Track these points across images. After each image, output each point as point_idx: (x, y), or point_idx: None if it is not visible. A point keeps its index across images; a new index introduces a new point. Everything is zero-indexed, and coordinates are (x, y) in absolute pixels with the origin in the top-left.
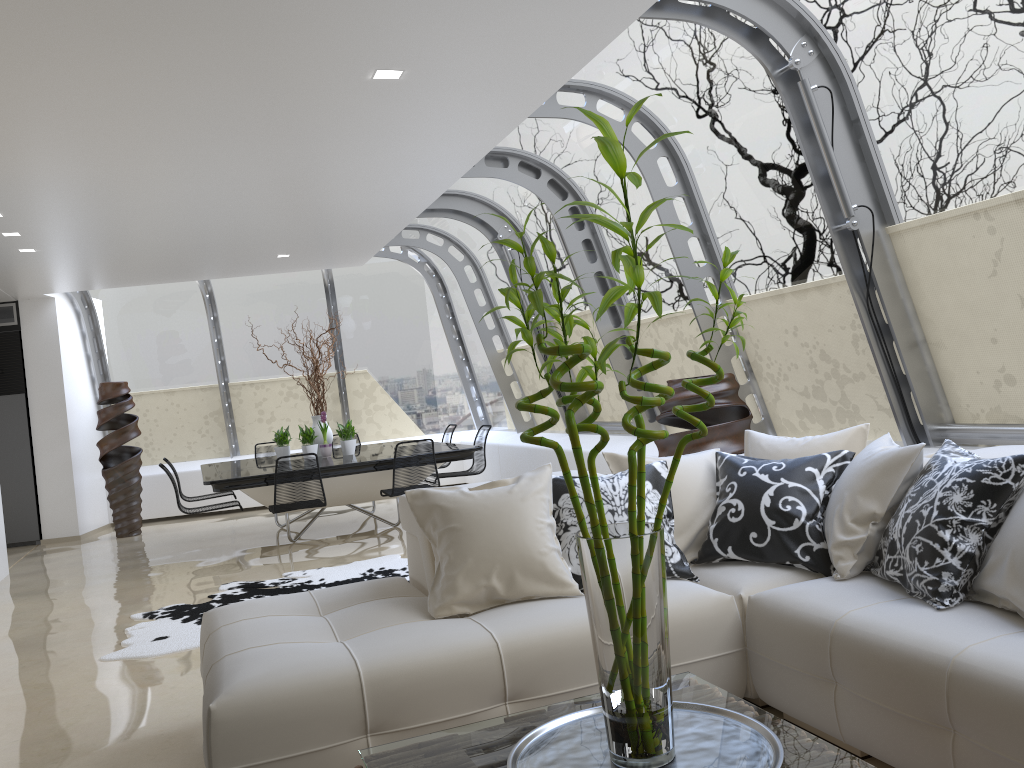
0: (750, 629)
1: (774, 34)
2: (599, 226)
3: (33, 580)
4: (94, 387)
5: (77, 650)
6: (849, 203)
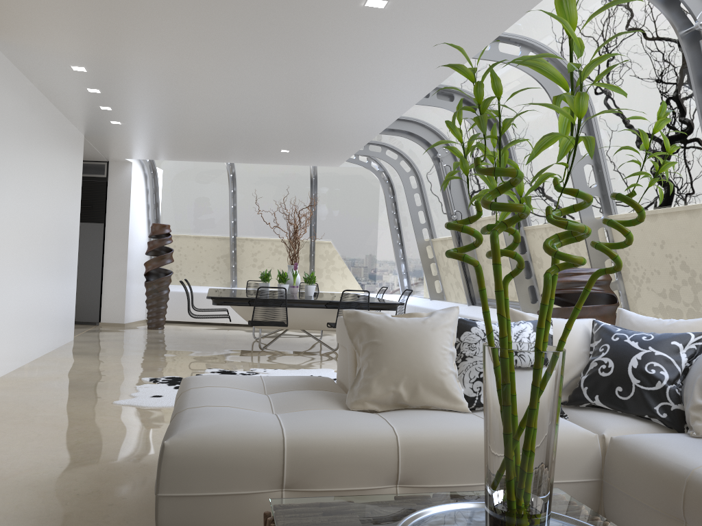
0: (608, 464)
1: (686, 0)
2: (514, 153)
3: (87, 346)
4: (149, 227)
5: (100, 394)
6: None
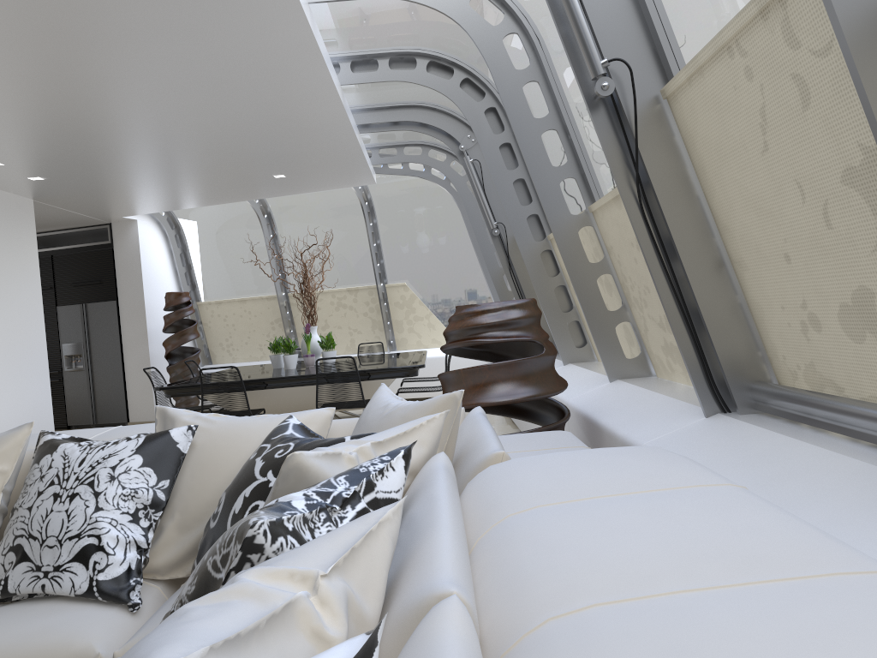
0: None
1: None
2: None
3: None
4: None
5: None
6: (594, 57)
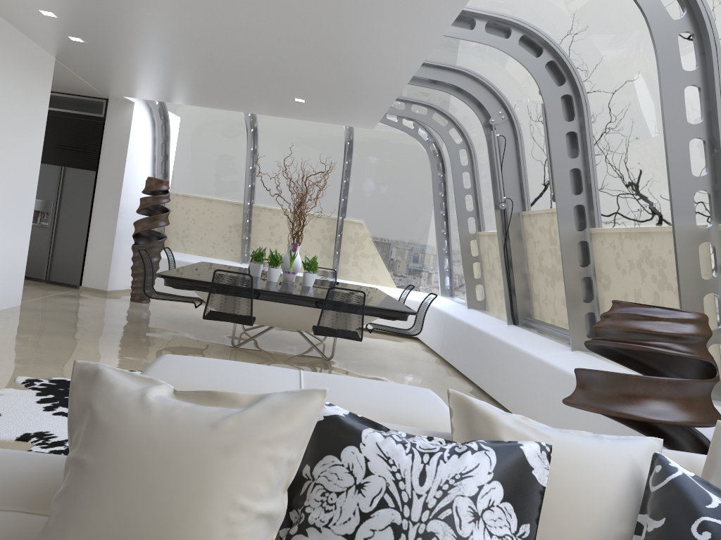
0: None
1: None
2: (590, 120)
3: (23, 316)
4: None
5: None
6: None
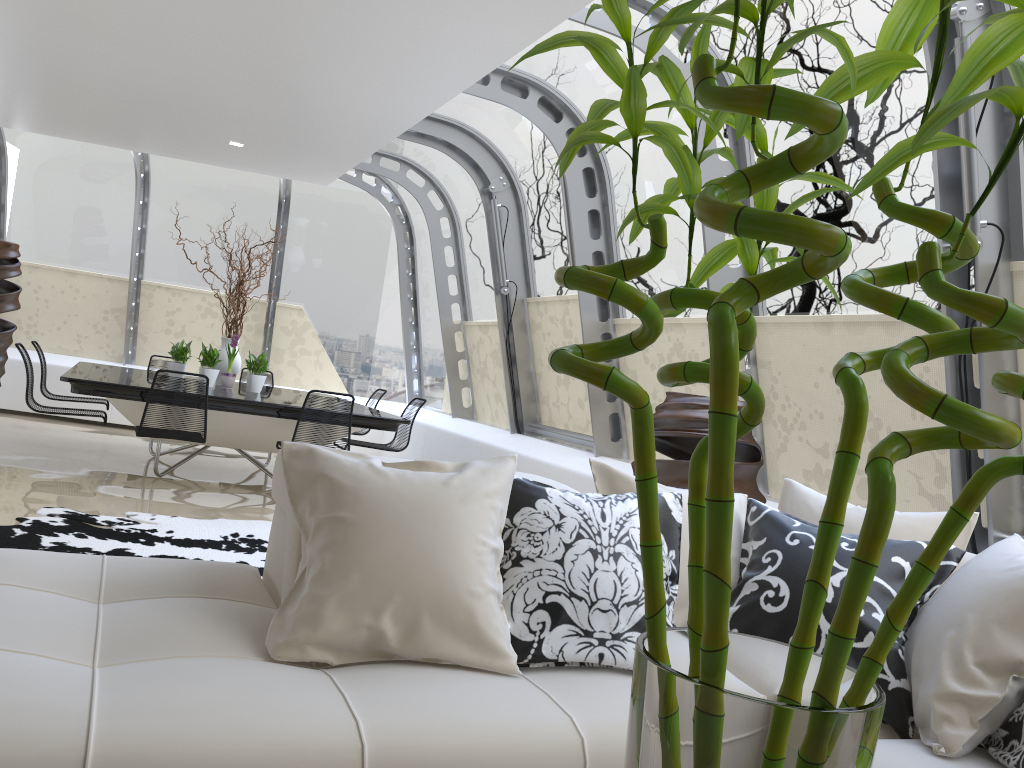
0: None
1: None
2: (613, 198)
3: None
4: None
5: None
6: (978, 216)
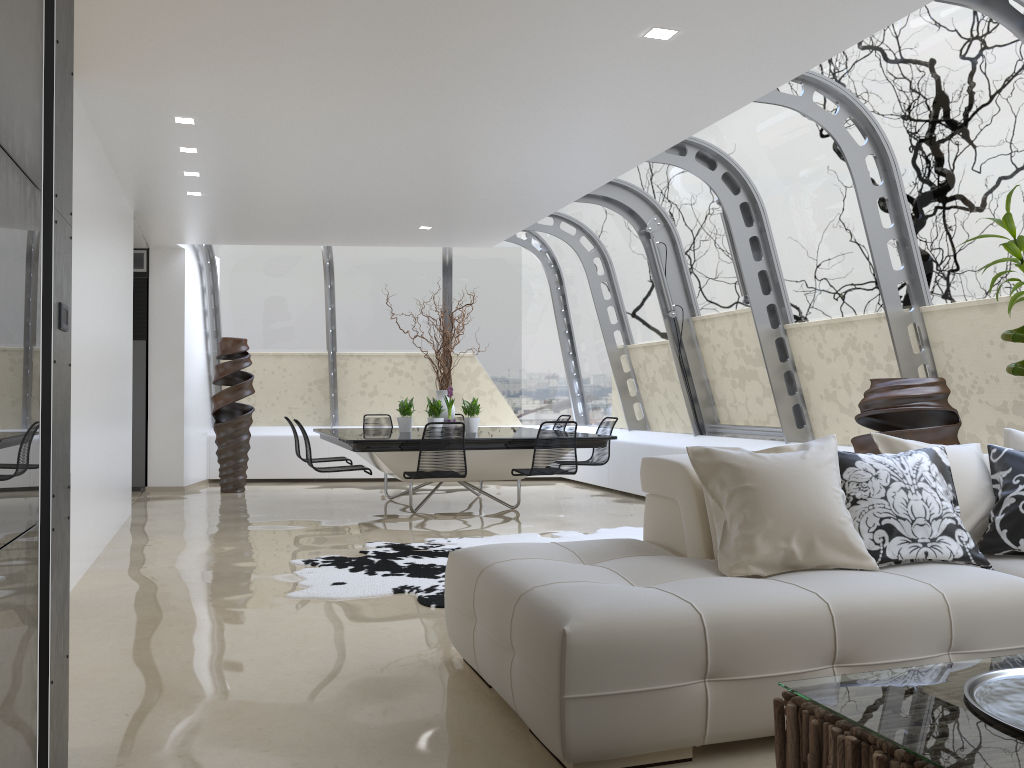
0: None
1: None
2: (769, 224)
3: (161, 521)
4: (206, 342)
5: (255, 586)
6: None
